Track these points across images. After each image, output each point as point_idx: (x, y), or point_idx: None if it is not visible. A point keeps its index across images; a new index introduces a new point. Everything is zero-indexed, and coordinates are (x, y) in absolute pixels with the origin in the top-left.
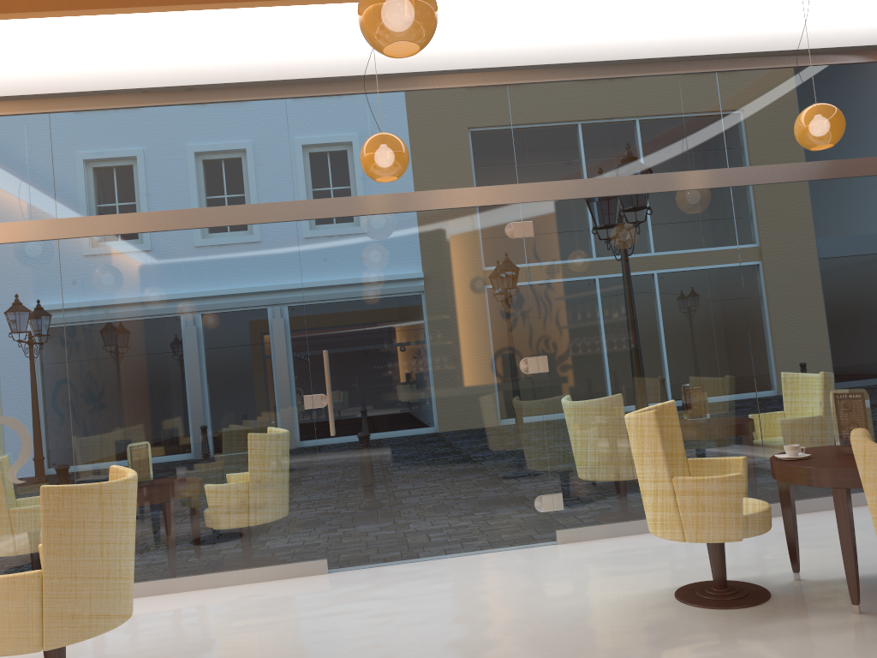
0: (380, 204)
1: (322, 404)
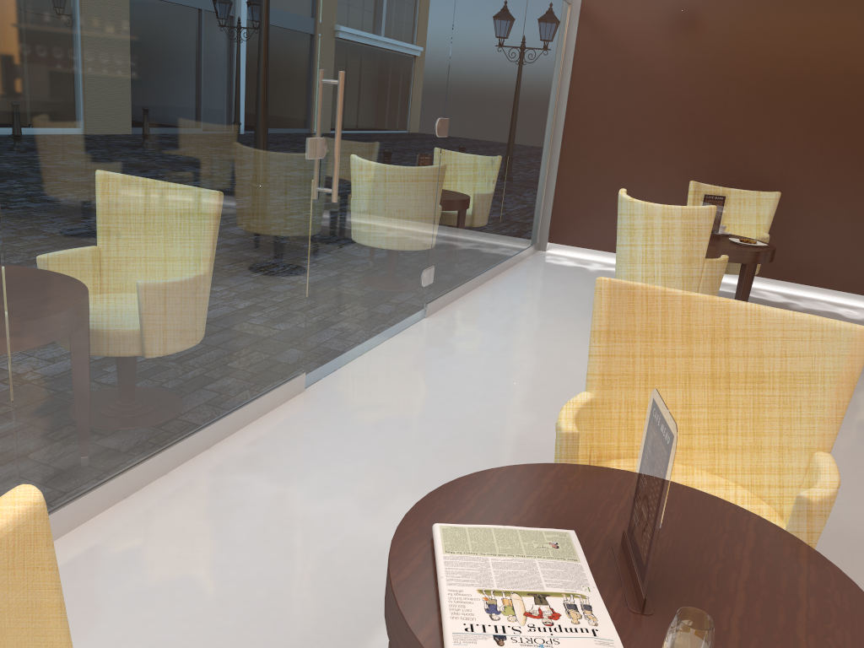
0: None
1: (322, 155)
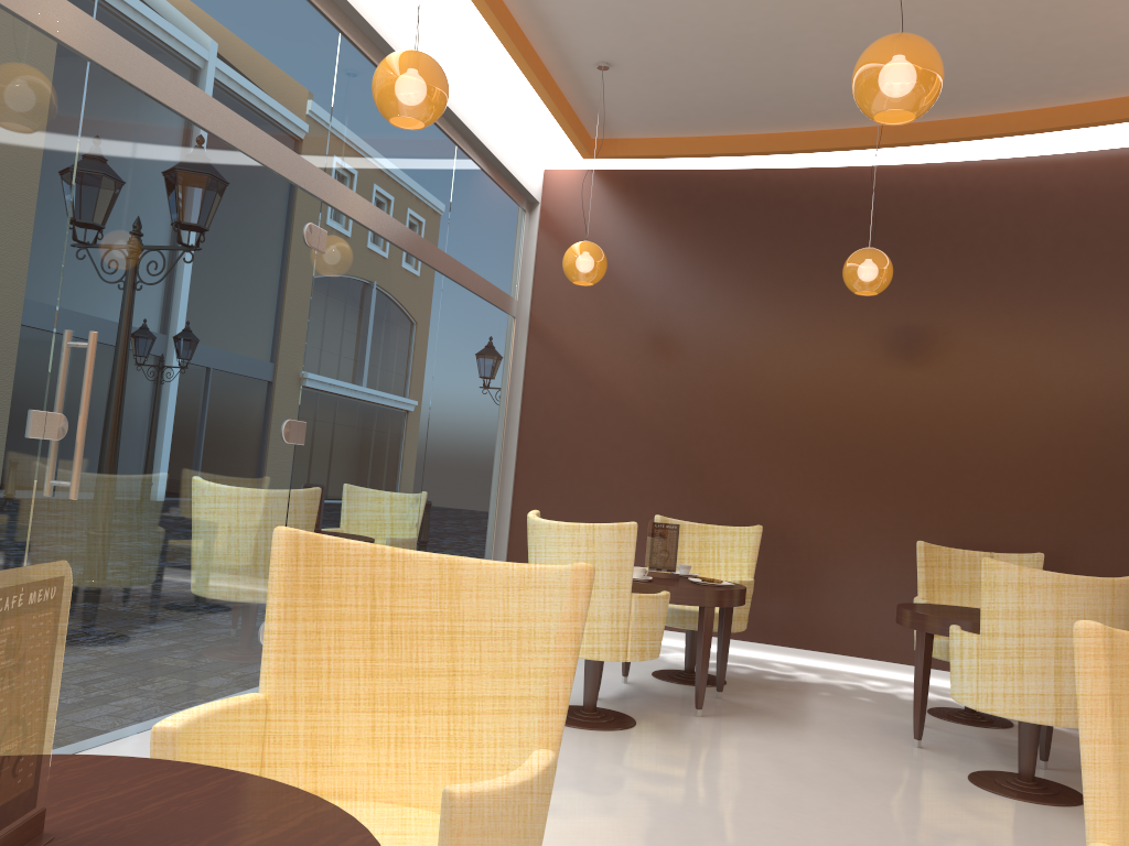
0: (202, 109)
1: (58, 435)
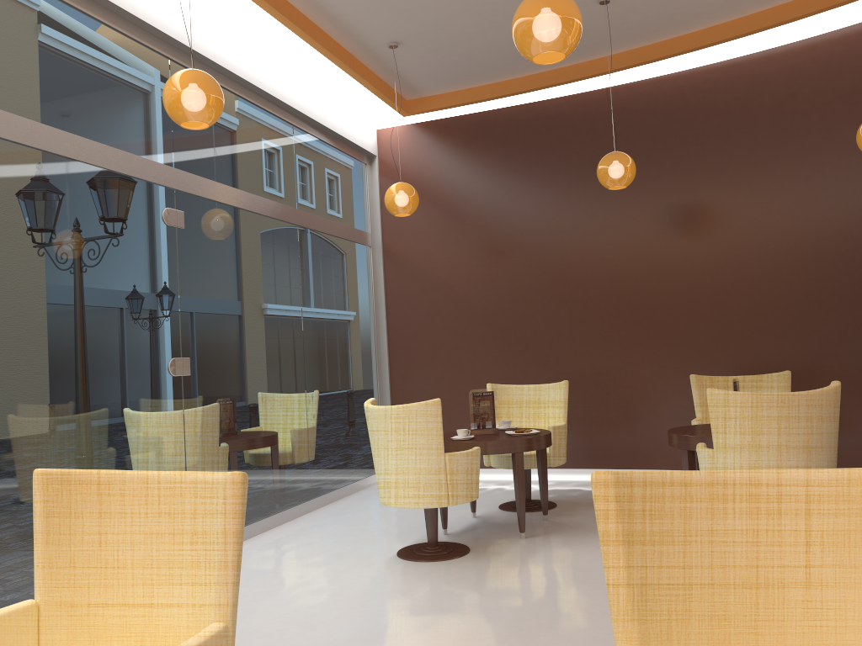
0: (51, 140)
1: None
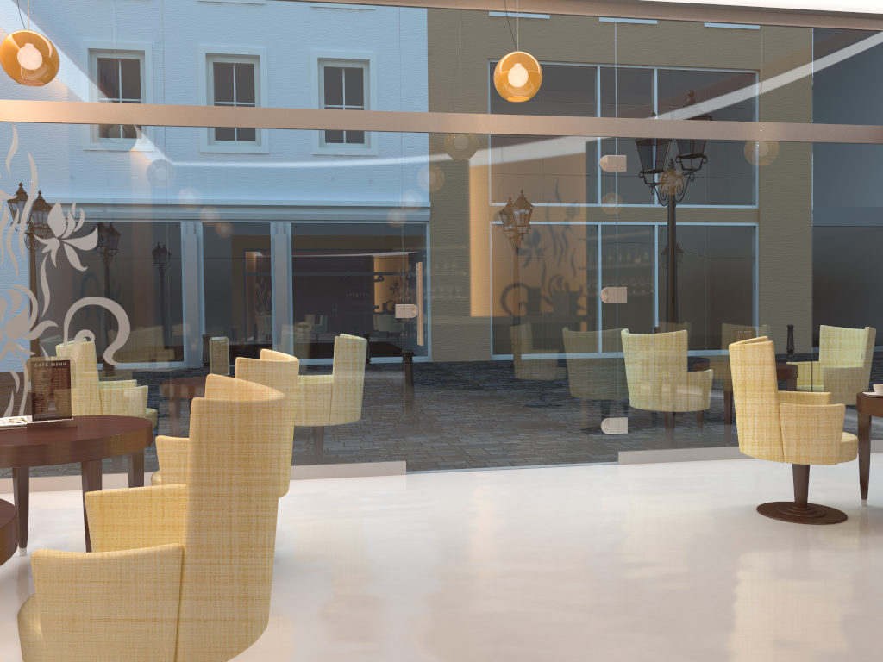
0: (484, 124)
1: (412, 315)
